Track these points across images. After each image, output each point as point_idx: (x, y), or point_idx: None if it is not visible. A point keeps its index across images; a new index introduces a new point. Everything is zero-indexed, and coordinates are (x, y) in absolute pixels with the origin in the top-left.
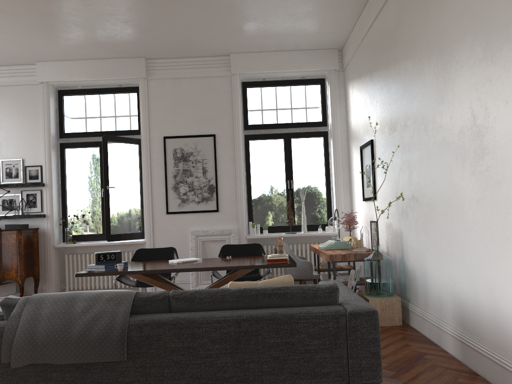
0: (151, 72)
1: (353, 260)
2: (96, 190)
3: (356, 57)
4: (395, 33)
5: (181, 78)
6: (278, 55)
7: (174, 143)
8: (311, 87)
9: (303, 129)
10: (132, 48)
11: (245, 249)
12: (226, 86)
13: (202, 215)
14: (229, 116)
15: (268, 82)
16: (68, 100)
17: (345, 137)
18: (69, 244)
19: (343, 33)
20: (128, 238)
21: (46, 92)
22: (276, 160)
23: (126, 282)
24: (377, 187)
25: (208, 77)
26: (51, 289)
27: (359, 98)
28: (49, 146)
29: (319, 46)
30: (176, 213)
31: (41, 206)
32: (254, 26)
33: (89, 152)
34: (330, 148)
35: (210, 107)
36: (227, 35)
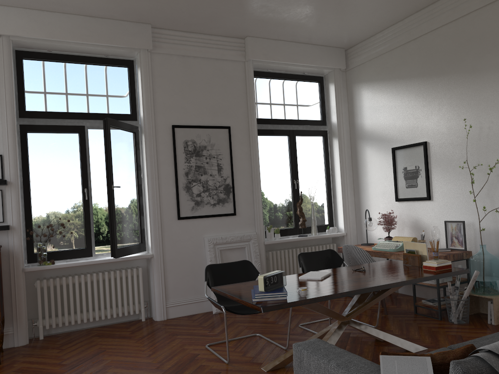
0: (157, 45)
1: (452, 260)
2: (75, 190)
3: (385, 60)
4: (498, 41)
5: (191, 56)
6: (293, 46)
7: (184, 134)
8: (311, 84)
9: (306, 127)
10: (150, 10)
11: (321, 257)
12: (239, 72)
13: (218, 219)
14: (244, 107)
15: (273, 73)
16: (31, 66)
17: (348, 137)
18: (49, 266)
19: (369, 33)
20: (131, 252)
21: (8, 51)
22: (282, 158)
23: (229, 310)
24: (435, 187)
25: (221, 60)
26: (22, 332)
27: (390, 100)
28: (13, 128)
29: (333, 43)
30: (189, 218)
31: (3, 213)
32: (308, 11)
33: (64, 139)
34: (329, 148)
35: (223, 94)
36: (271, 15)
